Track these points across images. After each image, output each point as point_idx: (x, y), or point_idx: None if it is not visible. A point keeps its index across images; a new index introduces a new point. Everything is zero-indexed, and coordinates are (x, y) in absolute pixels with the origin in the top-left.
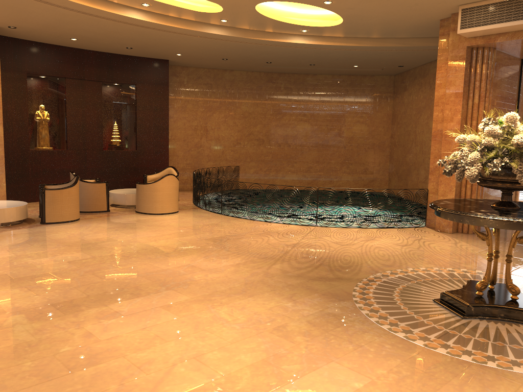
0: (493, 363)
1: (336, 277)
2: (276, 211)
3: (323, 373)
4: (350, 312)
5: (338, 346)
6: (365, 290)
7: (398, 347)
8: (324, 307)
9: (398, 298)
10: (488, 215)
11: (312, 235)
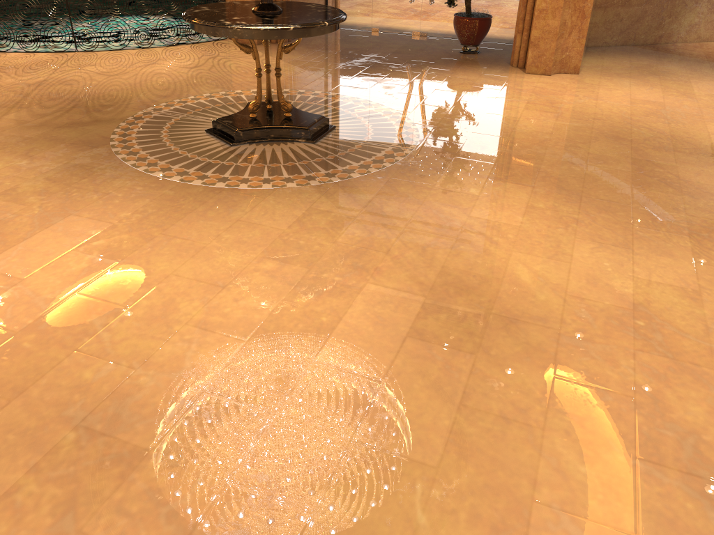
0: (245, 184)
1: (93, 120)
2: (10, 34)
3: (57, 229)
4: (103, 159)
5: (80, 199)
6: (128, 131)
7: (150, 188)
8: (71, 158)
9: (166, 135)
10: (235, 24)
11: (69, 65)
